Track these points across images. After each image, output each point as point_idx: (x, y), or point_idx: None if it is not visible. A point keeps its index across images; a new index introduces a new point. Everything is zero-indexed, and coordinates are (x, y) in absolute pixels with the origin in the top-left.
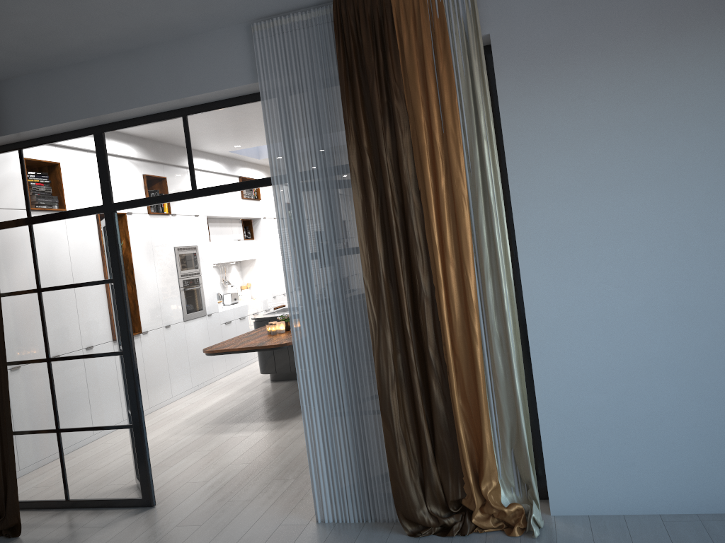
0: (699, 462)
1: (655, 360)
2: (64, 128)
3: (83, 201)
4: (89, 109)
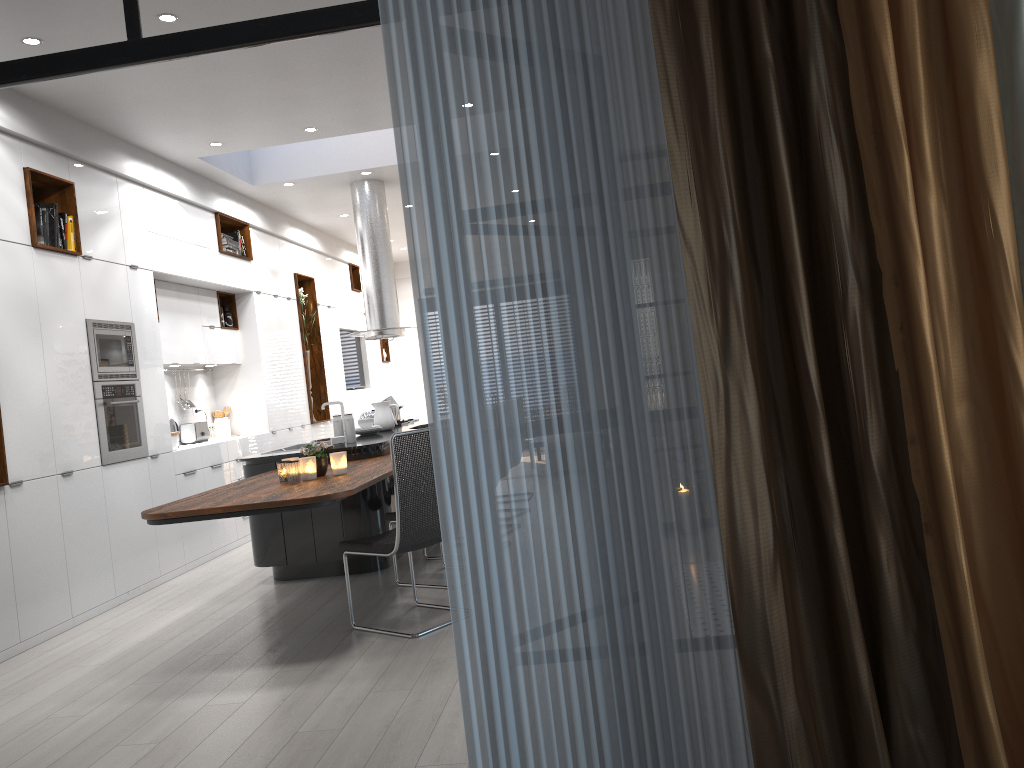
0: None
1: None
2: None
3: None
4: None
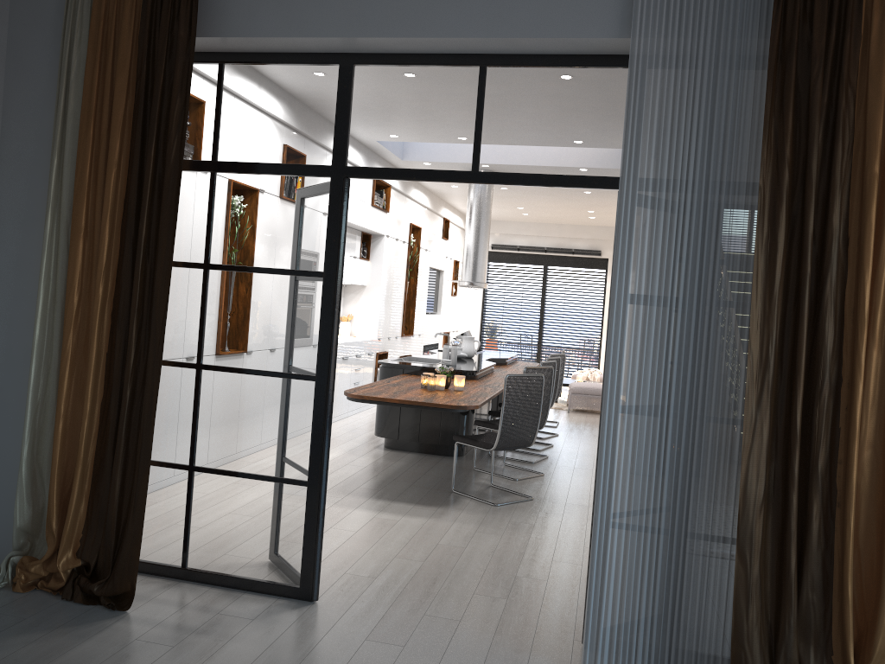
0: None
1: None
2: (303, 46)
3: (302, 155)
4: (356, 25)
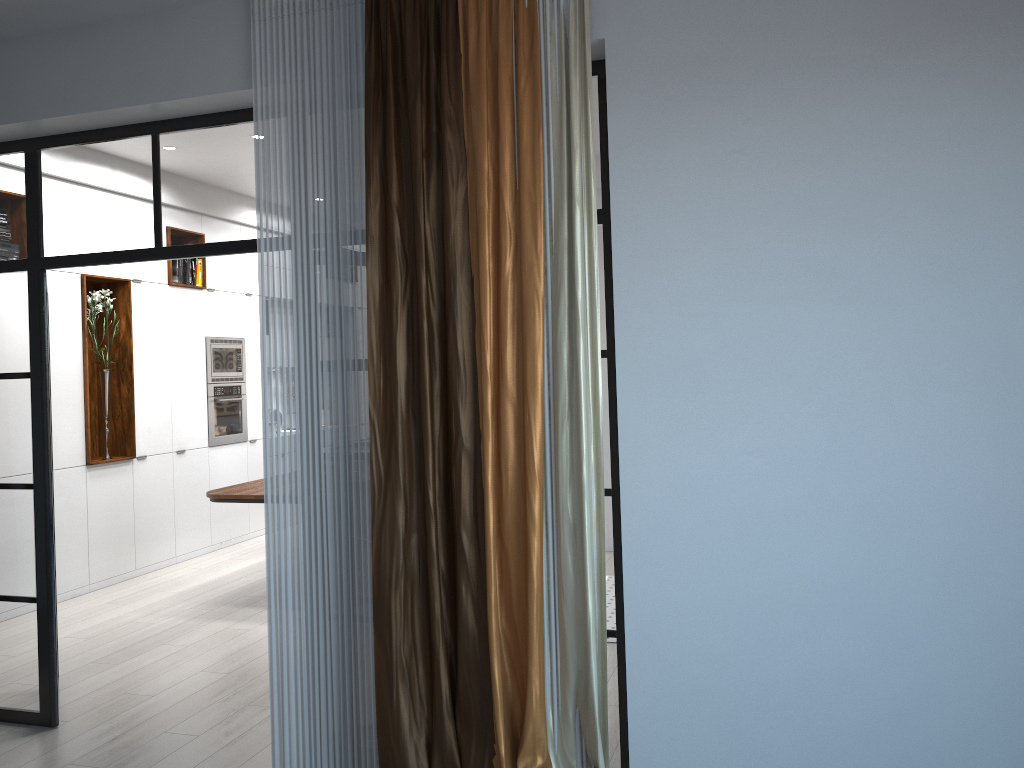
0: (873, 765)
1: (817, 589)
2: None
3: (1, 251)
4: (11, 110)
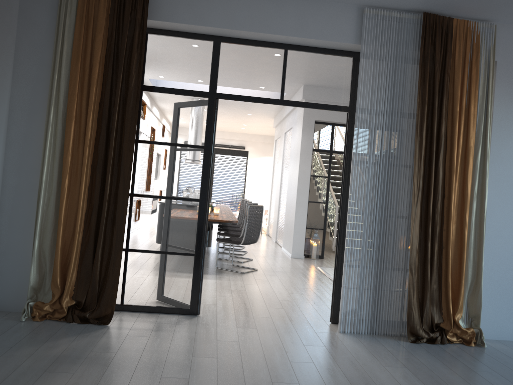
0: None
1: None
2: (197, 30)
3: (192, 85)
4: (230, 23)
